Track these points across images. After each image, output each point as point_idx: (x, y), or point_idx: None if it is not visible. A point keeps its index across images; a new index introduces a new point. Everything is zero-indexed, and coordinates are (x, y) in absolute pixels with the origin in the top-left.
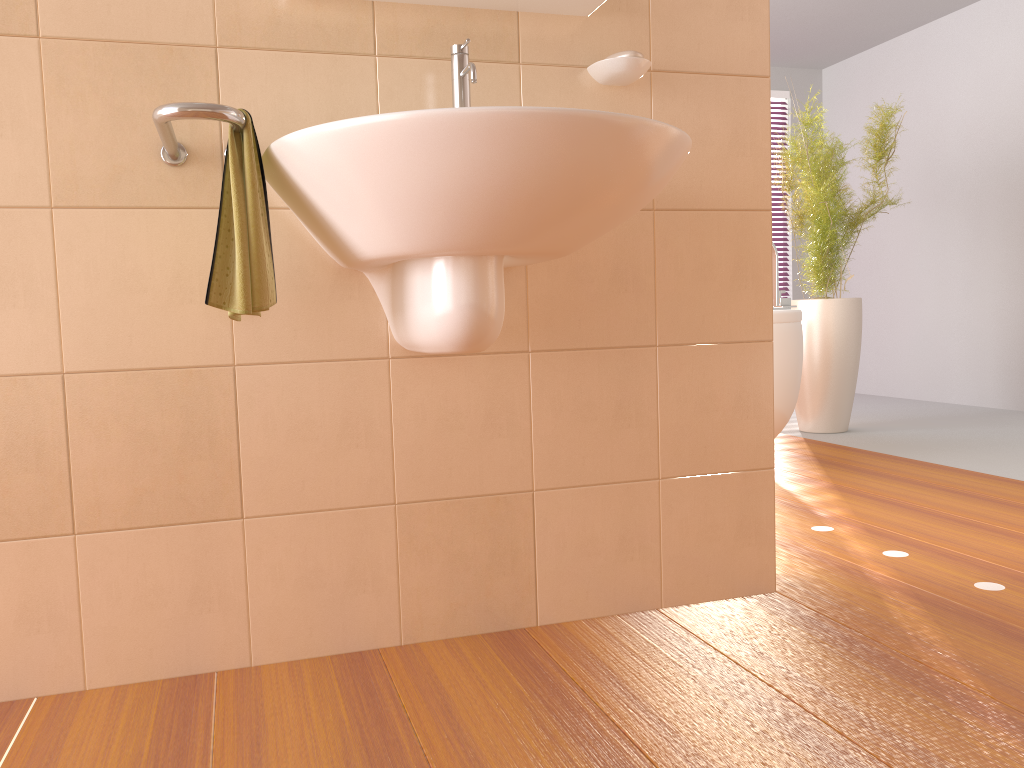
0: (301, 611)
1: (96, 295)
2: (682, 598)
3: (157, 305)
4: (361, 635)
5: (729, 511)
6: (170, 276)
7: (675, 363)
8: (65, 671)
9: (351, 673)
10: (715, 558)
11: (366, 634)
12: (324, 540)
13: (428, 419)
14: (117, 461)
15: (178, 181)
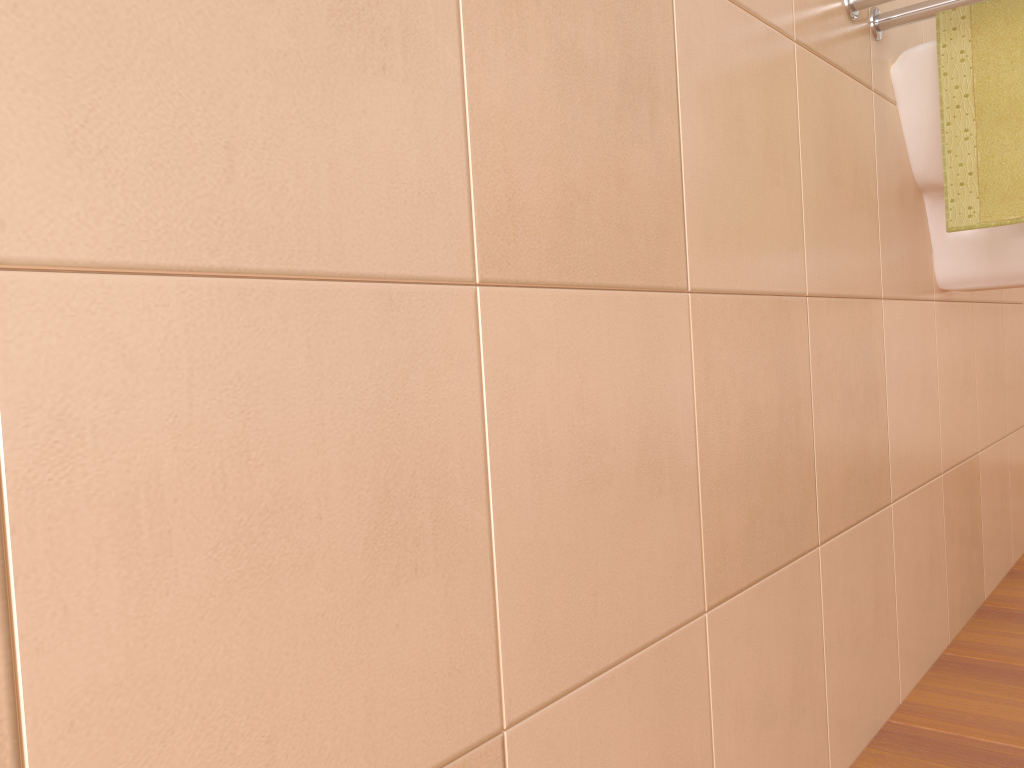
0: (915, 619)
1: (820, 182)
2: (1016, 554)
3: (848, 207)
4: (936, 639)
5: (1022, 465)
6: (852, 169)
7: (1006, 320)
8: (820, 767)
9: (1007, 677)
10: (1021, 512)
11: (938, 637)
12: (921, 524)
13: (948, 373)
14: (836, 430)
15: (852, 41)
